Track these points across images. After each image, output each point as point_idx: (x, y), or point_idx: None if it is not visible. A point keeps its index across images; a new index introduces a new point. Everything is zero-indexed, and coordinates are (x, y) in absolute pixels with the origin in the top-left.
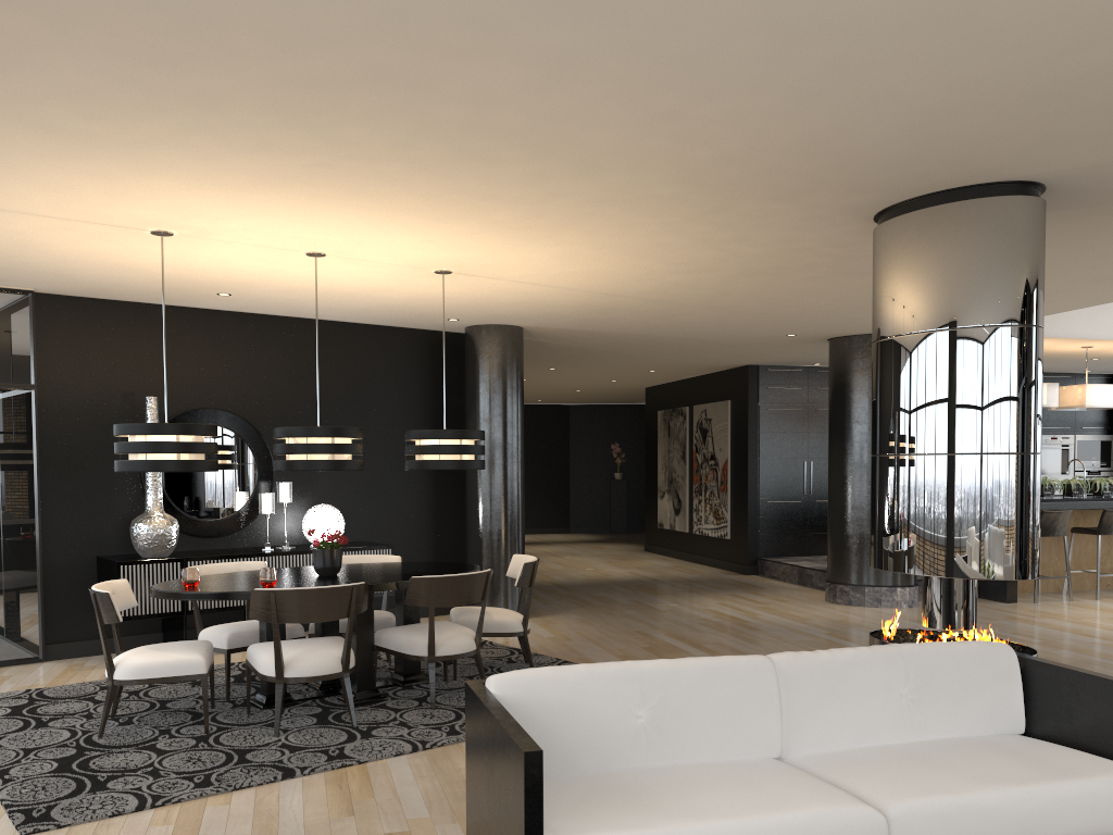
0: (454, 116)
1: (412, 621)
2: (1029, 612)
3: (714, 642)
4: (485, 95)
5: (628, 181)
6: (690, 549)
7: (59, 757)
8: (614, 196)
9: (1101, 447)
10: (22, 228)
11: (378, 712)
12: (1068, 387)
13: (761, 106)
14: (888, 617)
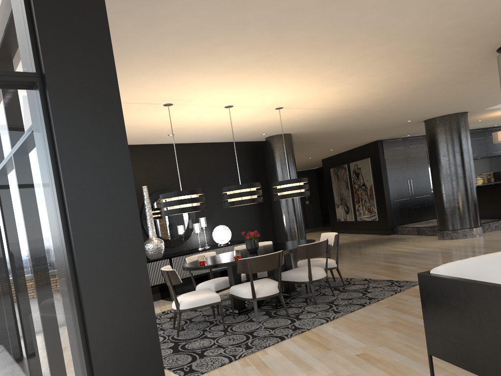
0: (349, 19)
1: (289, 268)
2: None
3: (408, 261)
4: (372, 4)
5: (401, 44)
6: (356, 228)
7: (169, 347)
8: (388, 54)
9: None
10: None
11: (292, 309)
12: None
13: None
14: None
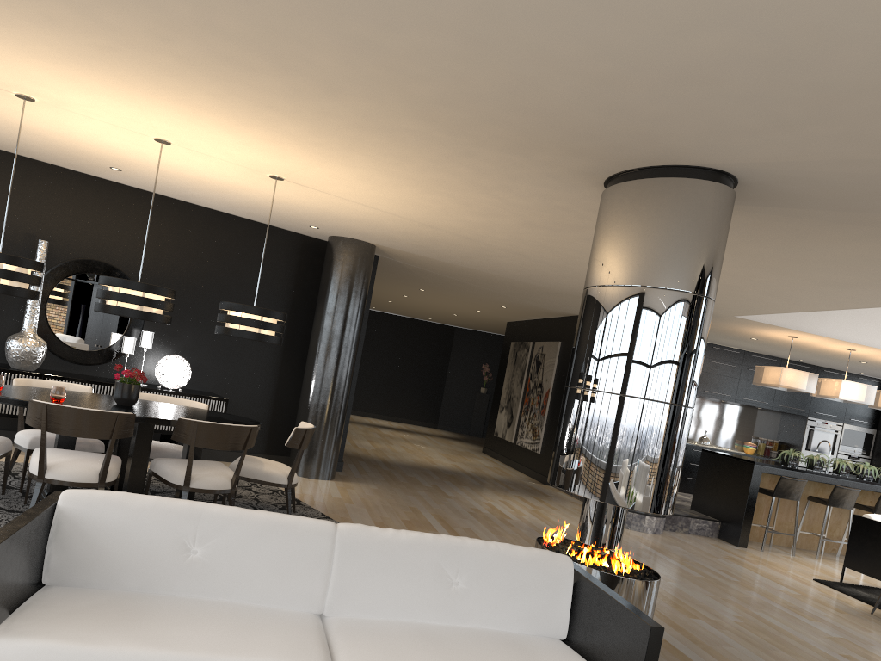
0: (186, 14)
1: (193, 457)
2: (750, 557)
3: (466, 527)
4: None
5: (374, 109)
6: (512, 457)
7: None
8: (372, 123)
9: (864, 438)
10: None
11: None
12: (829, 380)
13: (442, 46)
14: (552, 525)
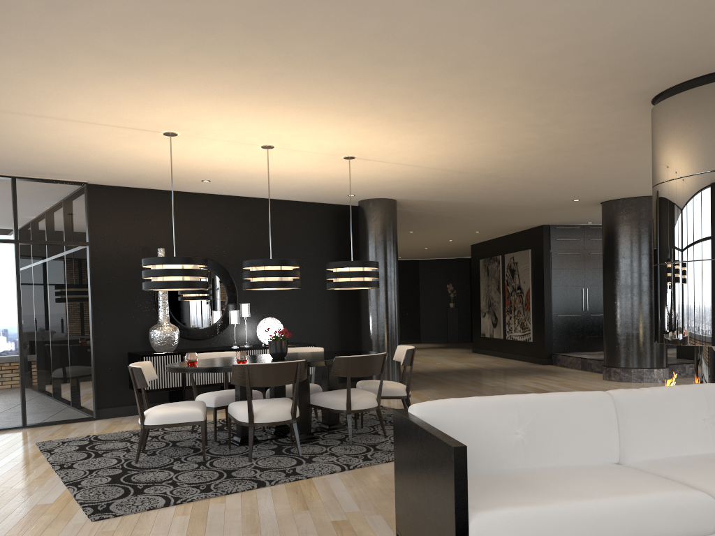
0: (372, 28)
1: (333, 389)
2: None
3: None
4: (395, 9)
5: (484, 77)
6: (504, 350)
7: (111, 474)
8: (472, 90)
9: None
10: (82, 134)
11: (315, 447)
12: None
13: (588, 7)
14: (669, 377)
